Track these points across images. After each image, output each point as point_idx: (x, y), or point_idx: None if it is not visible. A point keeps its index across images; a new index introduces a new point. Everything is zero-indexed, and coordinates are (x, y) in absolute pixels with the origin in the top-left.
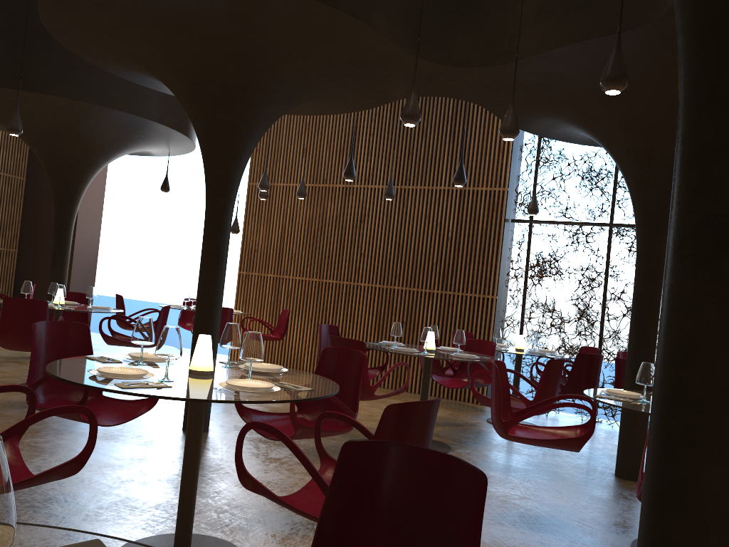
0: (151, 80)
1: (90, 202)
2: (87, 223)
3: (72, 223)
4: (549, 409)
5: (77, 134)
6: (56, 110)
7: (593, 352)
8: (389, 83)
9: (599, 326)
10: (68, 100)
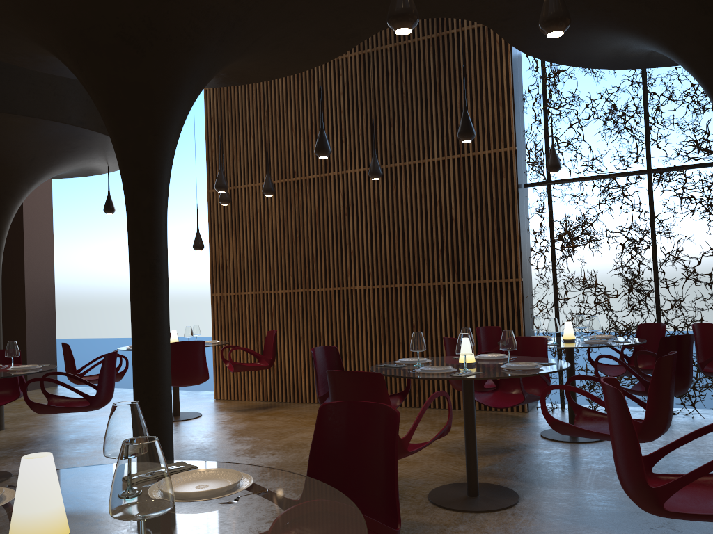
0: (40, 57)
1: (37, 241)
2: (37, 265)
3: None
4: None
5: None
6: None
7: (656, 330)
8: (359, 5)
9: (653, 296)
10: None
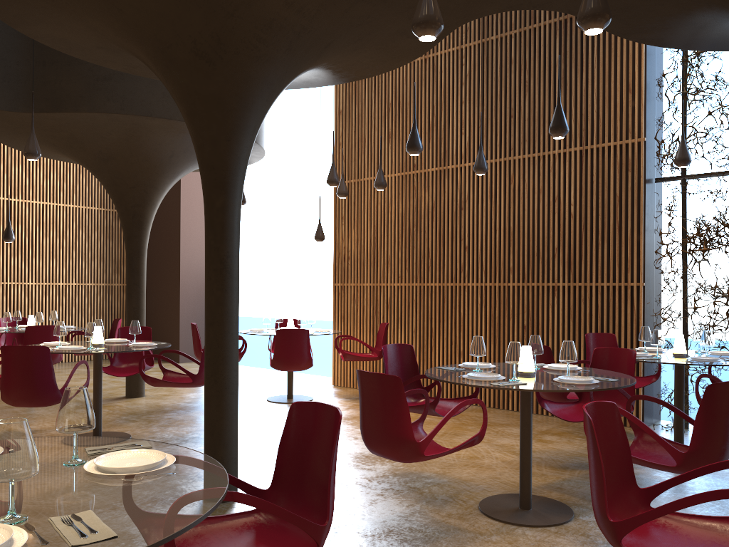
0: None
1: (191, 227)
2: (191, 249)
3: (144, 251)
4: (700, 501)
5: (131, 154)
6: (100, 129)
7: None
8: None
9: None
10: (103, 115)
